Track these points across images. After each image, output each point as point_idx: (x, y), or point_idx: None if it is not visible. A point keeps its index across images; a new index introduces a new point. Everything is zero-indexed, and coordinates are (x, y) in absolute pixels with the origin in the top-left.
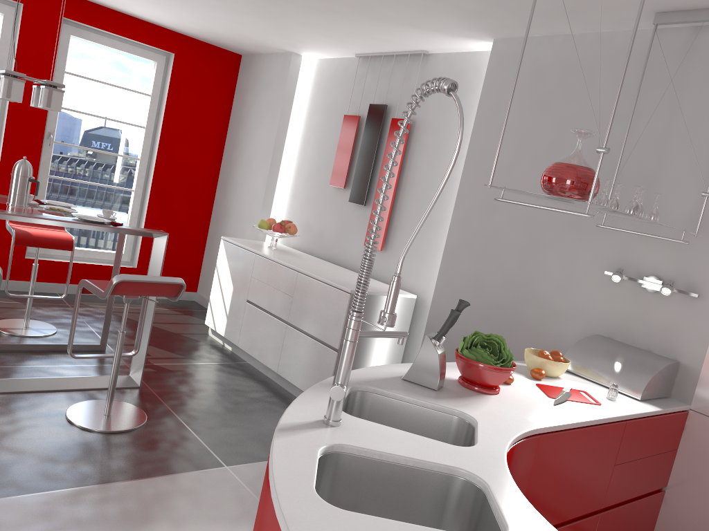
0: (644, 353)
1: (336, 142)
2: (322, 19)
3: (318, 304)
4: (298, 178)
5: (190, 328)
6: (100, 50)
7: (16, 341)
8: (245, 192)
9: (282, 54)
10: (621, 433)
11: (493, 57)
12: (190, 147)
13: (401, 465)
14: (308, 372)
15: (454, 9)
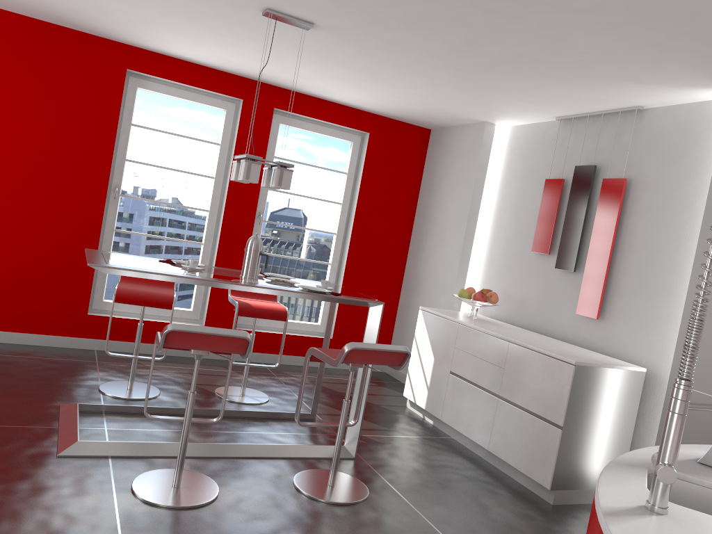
0: None
1: (537, 207)
2: (529, 84)
3: (535, 376)
4: (493, 245)
5: (388, 400)
6: (304, 134)
7: (236, 408)
8: (438, 262)
9: (474, 125)
10: None
11: None
12: (382, 220)
13: None
14: (526, 450)
15: (689, 57)
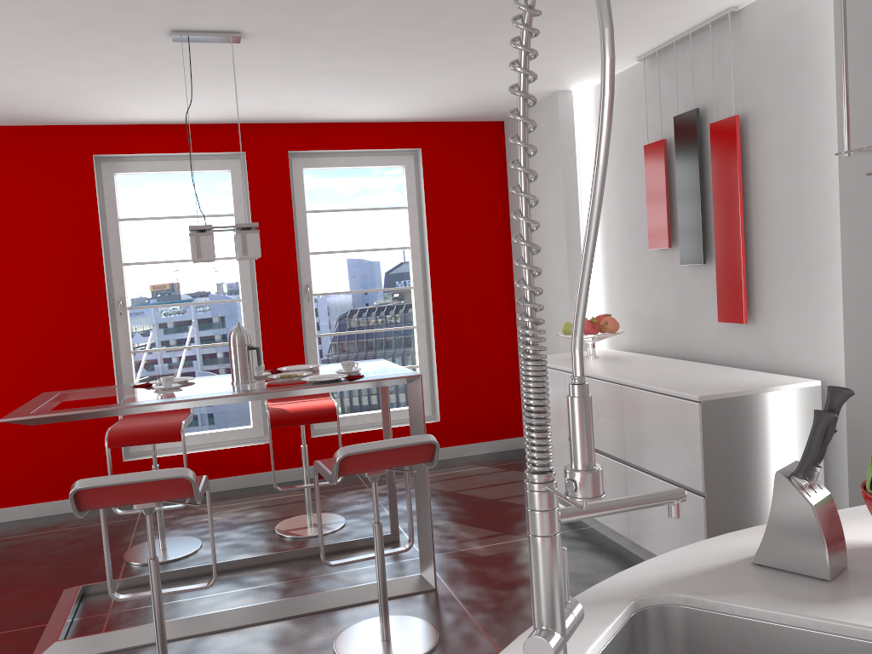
0: None
1: (644, 187)
2: (564, 25)
3: (659, 427)
4: (608, 252)
5: (513, 489)
6: (338, 173)
7: (296, 546)
8: (546, 292)
9: (546, 100)
10: None
11: None
12: (468, 255)
13: None
14: (670, 533)
15: None
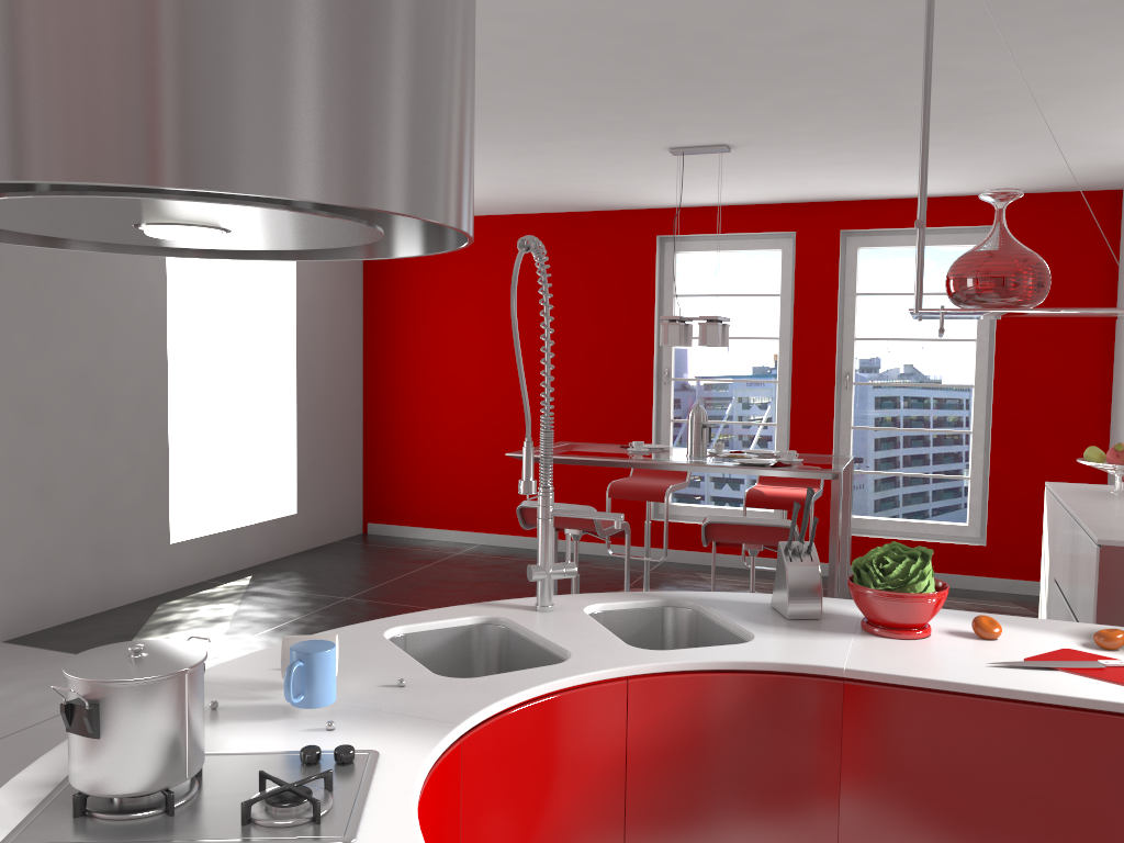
0: None
1: None
2: (1063, 112)
3: (1082, 571)
4: None
5: None
6: (897, 253)
7: None
8: None
9: None
10: None
11: None
12: (1049, 354)
13: (535, 644)
14: None
15: None
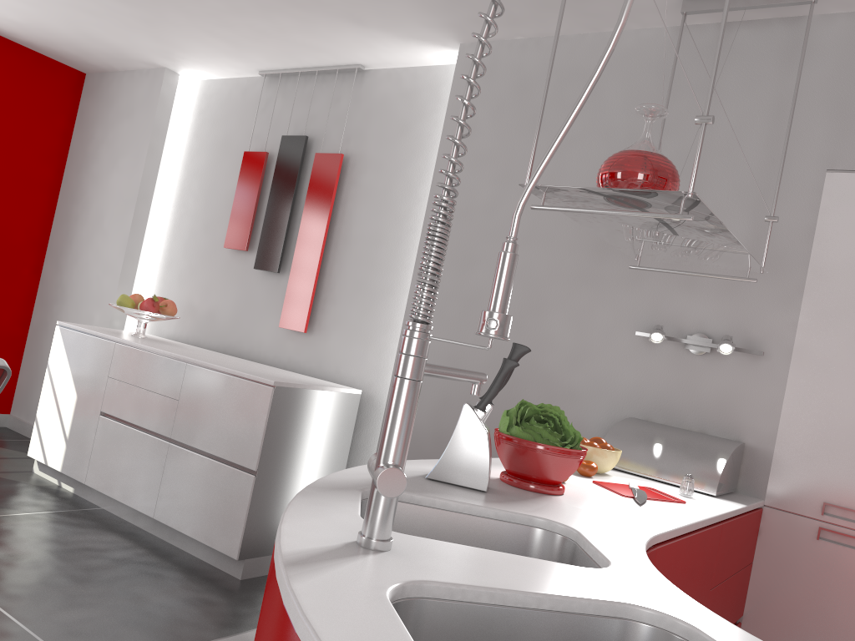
0: (701, 435)
1: (233, 190)
2: (222, 6)
3: (222, 407)
4: (174, 241)
5: (2, 465)
6: None
7: None
8: (92, 262)
9: (149, 71)
10: (718, 540)
11: (460, 66)
12: (4, 197)
13: (530, 611)
14: (207, 511)
15: None
